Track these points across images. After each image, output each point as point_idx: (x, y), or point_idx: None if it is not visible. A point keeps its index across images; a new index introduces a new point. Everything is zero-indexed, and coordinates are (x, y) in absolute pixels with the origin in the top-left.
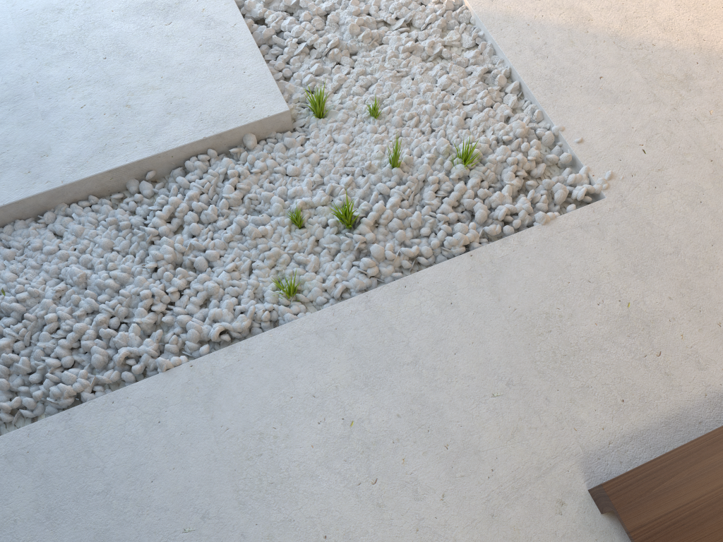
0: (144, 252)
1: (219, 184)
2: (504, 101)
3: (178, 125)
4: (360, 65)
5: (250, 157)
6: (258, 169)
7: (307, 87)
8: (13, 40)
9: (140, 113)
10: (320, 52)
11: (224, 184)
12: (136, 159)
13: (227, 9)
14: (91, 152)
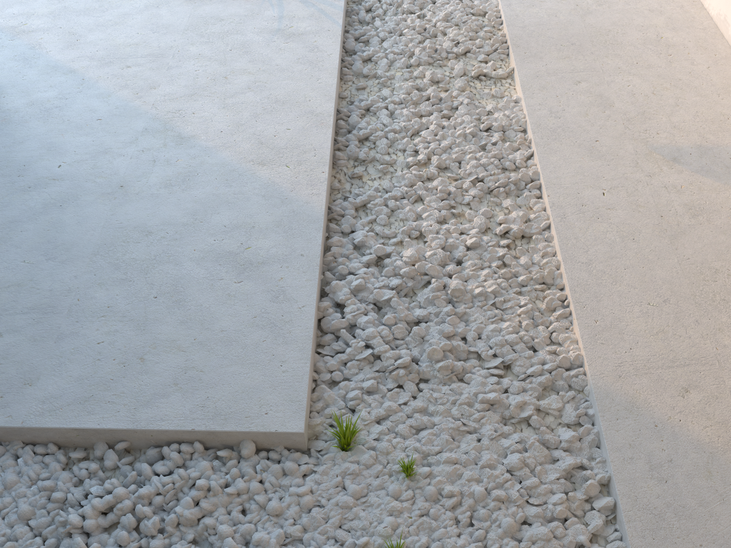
0: (55, 542)
1: (184, 489)
2: (586, 518)
3: (176, 403)
4: (423, 399)
5: (233, 471)
6: (235, 490)
7: (348, 404)
8: (88, 248)
9: (147, 372)
10: (385, 366)
11: (191, 491)
12: (109, 427)
13: (305, 286)
14: (72, 398)
